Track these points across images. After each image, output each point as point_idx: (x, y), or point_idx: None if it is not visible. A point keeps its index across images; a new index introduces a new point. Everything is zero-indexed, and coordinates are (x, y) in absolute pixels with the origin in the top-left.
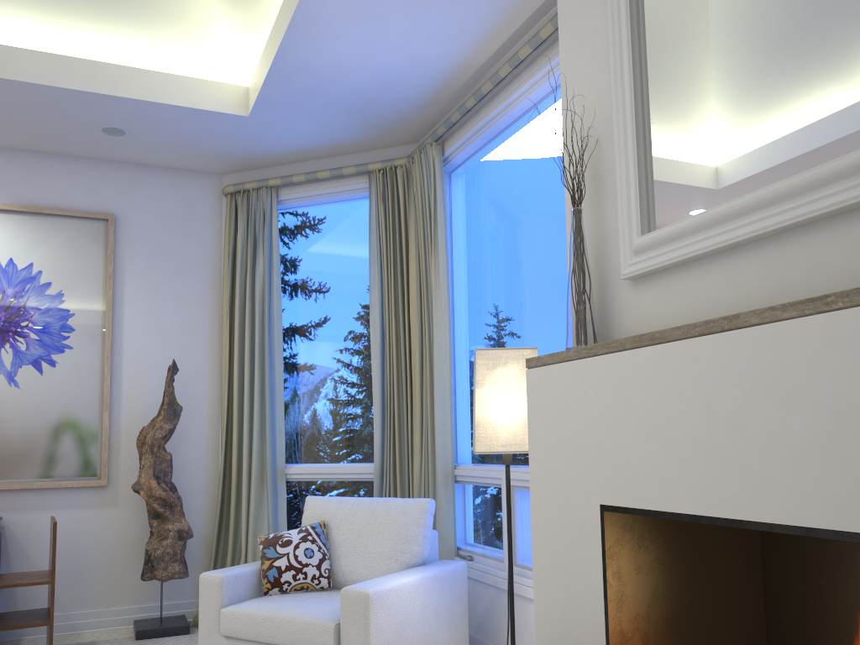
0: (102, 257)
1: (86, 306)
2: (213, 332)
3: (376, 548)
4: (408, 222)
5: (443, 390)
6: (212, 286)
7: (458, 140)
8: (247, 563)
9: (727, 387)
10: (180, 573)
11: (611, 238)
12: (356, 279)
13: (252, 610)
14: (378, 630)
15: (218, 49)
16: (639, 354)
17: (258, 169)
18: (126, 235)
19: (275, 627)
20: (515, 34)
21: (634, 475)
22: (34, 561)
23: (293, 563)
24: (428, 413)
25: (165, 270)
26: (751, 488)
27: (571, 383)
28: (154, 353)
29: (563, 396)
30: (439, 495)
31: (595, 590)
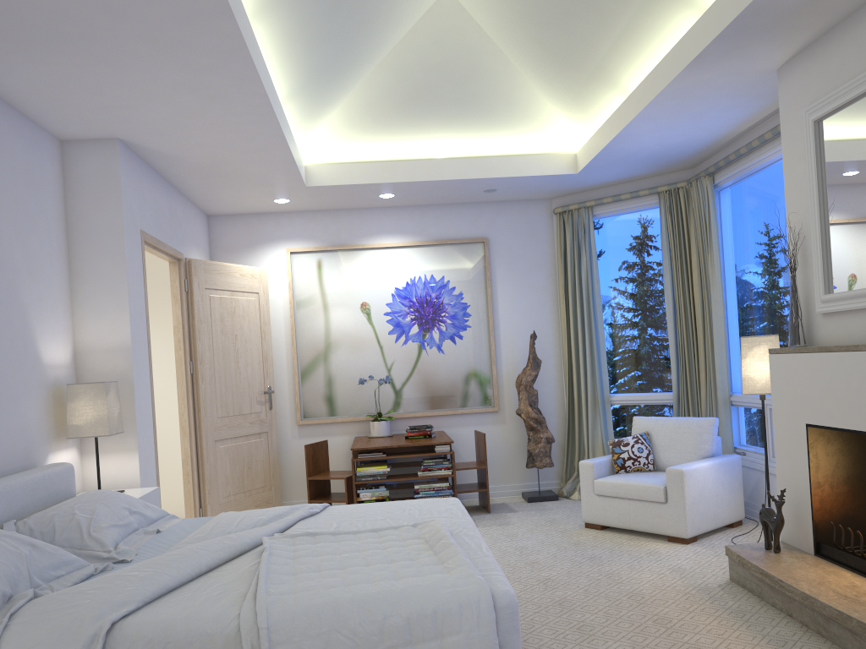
0: (482, 267)
1: (476, 300)
2: (553, 308)
3: (682, 447)
4: (689, 227)
5: (720, 345)
6: (550, 277)
7: (724, 176)
8: (602, 456)
9: (854, 375)
10: (549, 463)
11: (812, 289)
12: (652, 266)
13: (613, 481)
14: (688, 490)
15: (555, 133)
16: (820, 355)
17: (576, 193)
18: (495, 250)
19: (627, 489)
20: (762, 119)
21: (819, 410)
22: (462, 456)
23: (631, 455)
24: (710, 360)
25: (520, 270)
26: (863, 418)
27: (791, 364)
28: (518, 325)
29: (787, 370)
30: (720, 413)
31: (804, 463)
